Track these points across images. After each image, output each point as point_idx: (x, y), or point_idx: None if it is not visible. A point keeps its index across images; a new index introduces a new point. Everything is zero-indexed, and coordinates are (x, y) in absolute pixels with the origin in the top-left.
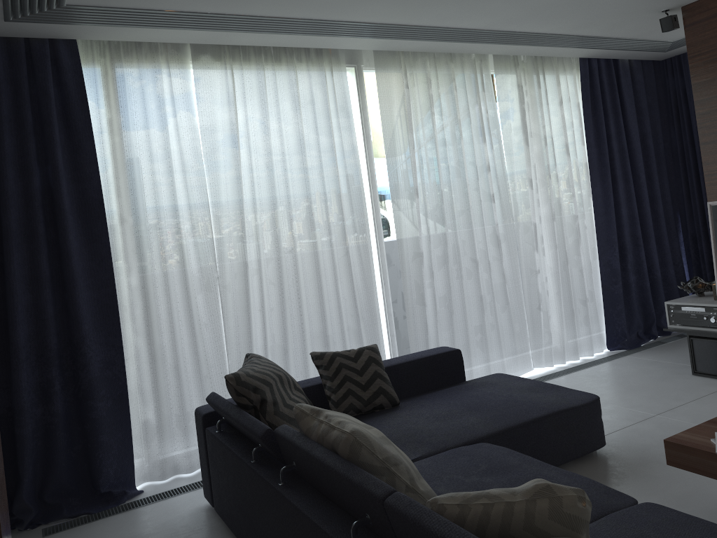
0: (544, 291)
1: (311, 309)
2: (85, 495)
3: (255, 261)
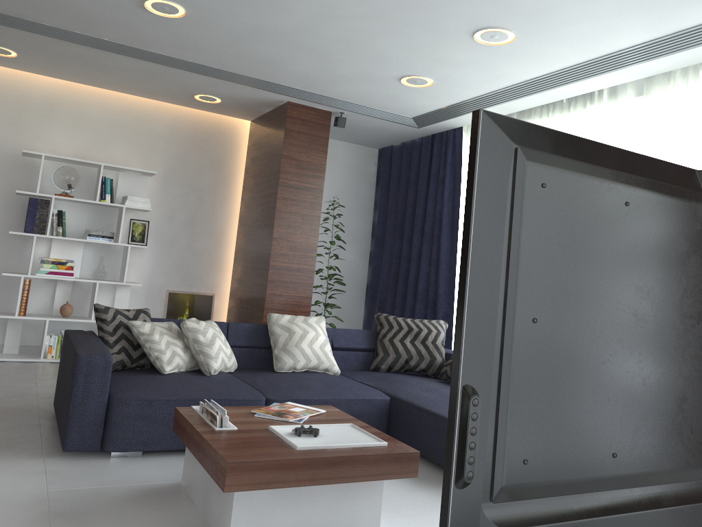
0: None
1: None
2: None
3: None
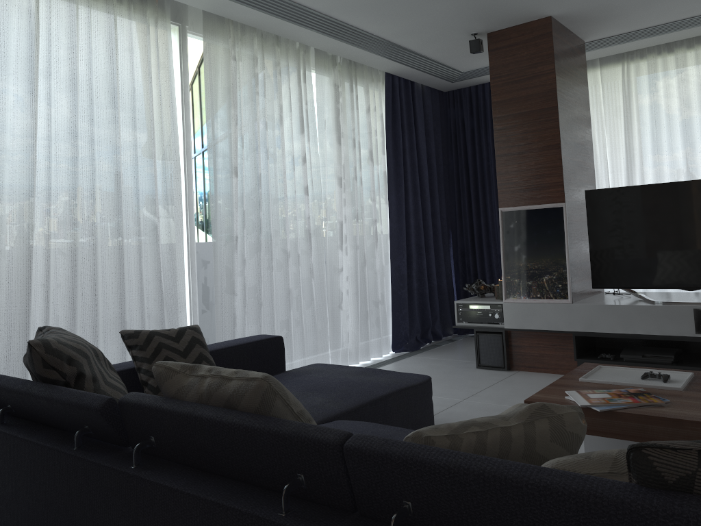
0: (345, 290)
1: (108, 289)
2: None
3: (44, 224)
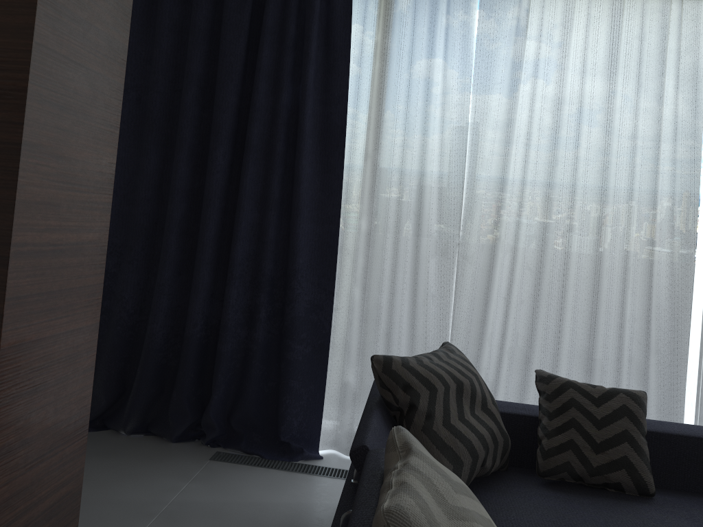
0: None
1: (579, 317)
2: (268, 436)
3: (512, 235)
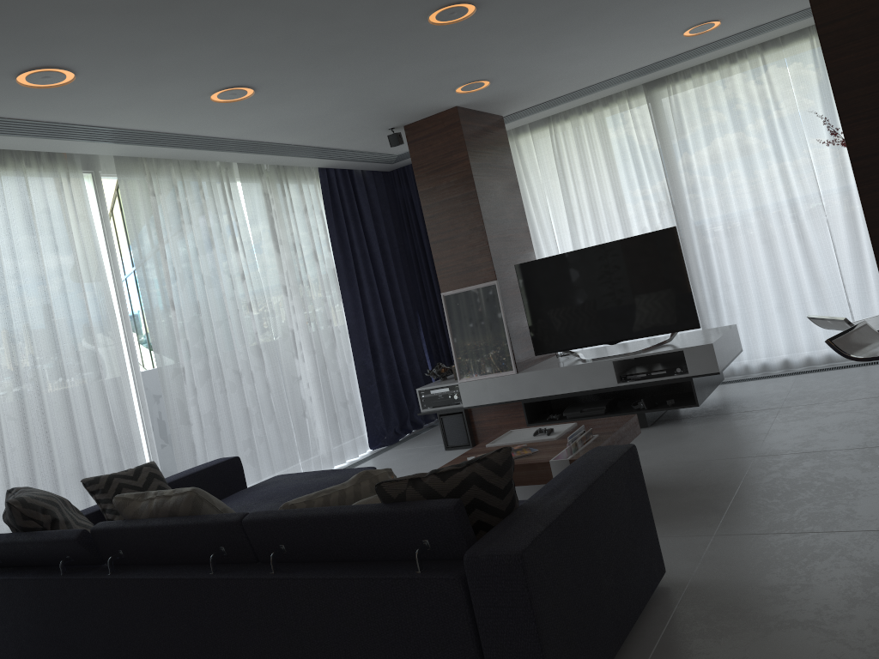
0: (307, 398)
1: (62, 443)
2: None
3: None
